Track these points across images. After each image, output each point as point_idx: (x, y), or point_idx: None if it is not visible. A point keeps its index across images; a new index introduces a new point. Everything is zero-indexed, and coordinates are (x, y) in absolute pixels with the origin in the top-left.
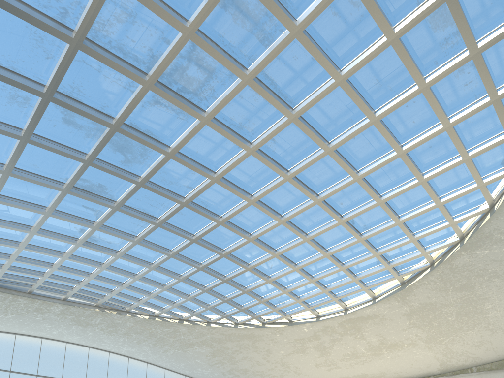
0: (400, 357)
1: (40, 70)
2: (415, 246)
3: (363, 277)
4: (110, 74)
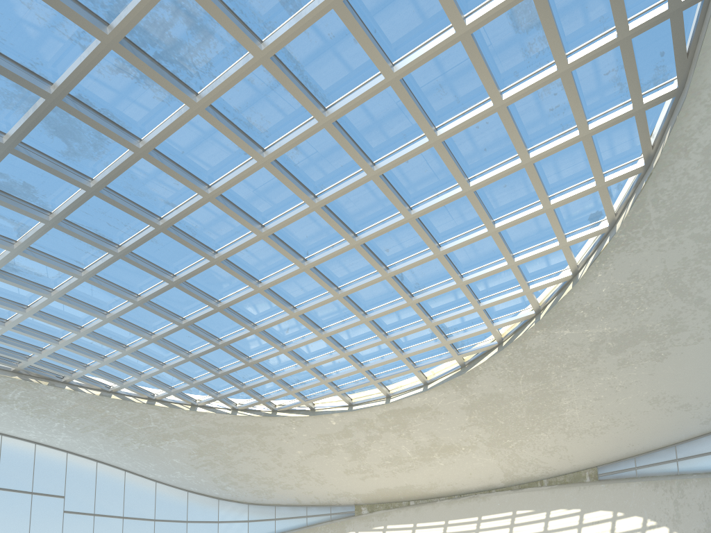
0: (456, 463)
1: None
2: (481, 317)
3: (413, 354)
4: (48, 14)
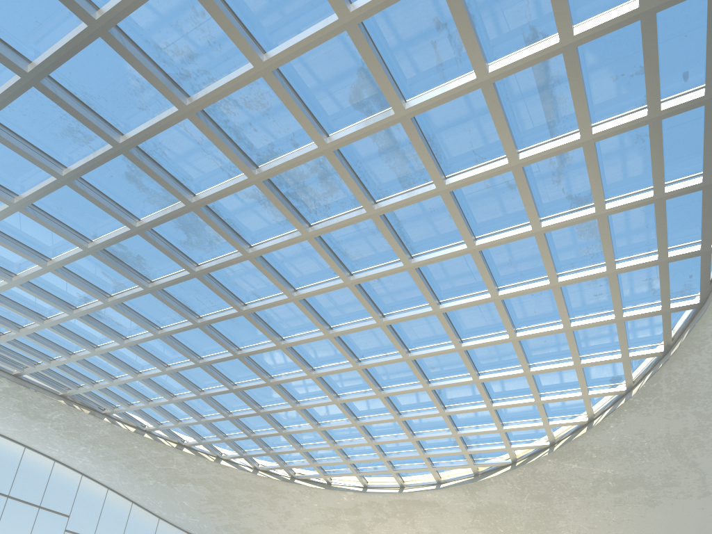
0: None
1: (123, 116)
2: (501, 438)
3: (434, 455)
4: (212, 150)
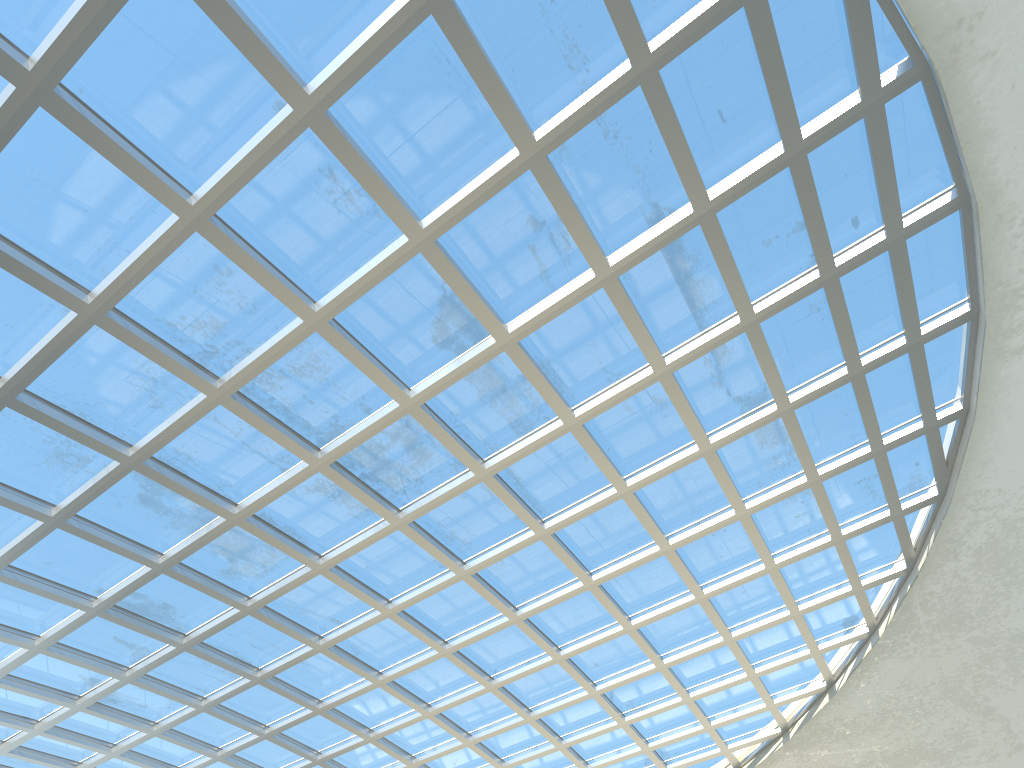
0: None
1: (131, 422)
2: (712, 738)
3: None
4: (255, 441)
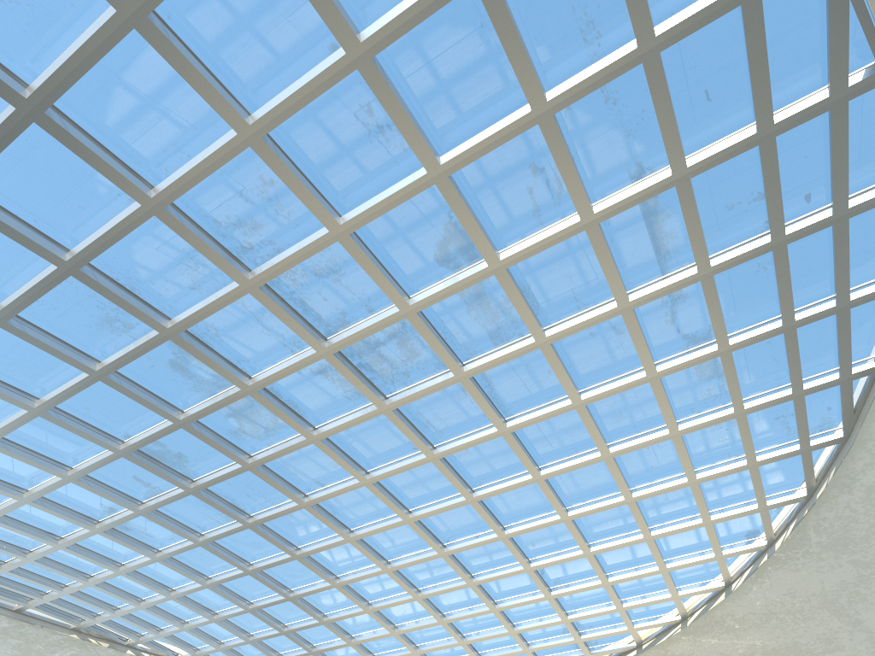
0: None
1: (172, 299)
2: (622, 618)
3: (540, 648)
4: (274, 326)
